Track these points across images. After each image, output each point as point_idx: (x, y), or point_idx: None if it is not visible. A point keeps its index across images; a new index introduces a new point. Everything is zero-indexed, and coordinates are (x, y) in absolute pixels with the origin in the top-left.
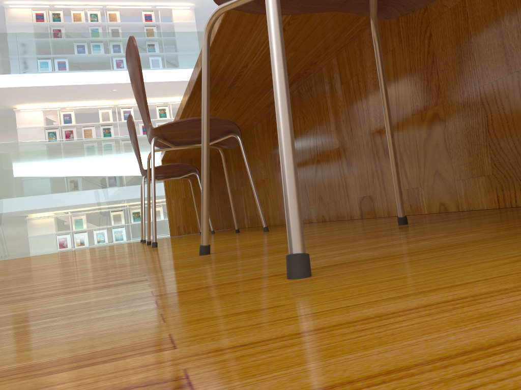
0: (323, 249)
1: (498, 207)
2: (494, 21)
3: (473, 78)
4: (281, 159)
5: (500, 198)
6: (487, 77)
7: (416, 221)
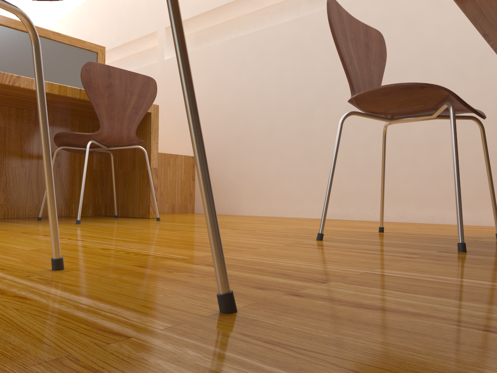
0: (113, 221)
1: (4, 218)
2: (19, 144)
3: (3, 161)
4: (156, 203)
5: (6, 214)
6: (10, 164)
7: (27, 220)
